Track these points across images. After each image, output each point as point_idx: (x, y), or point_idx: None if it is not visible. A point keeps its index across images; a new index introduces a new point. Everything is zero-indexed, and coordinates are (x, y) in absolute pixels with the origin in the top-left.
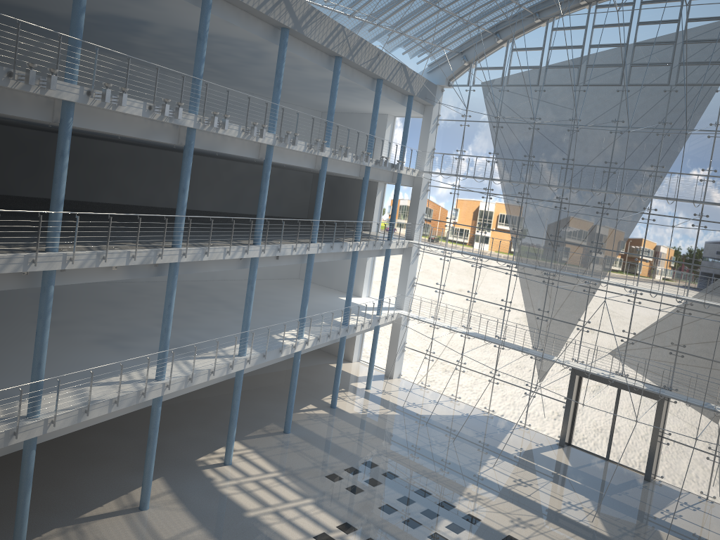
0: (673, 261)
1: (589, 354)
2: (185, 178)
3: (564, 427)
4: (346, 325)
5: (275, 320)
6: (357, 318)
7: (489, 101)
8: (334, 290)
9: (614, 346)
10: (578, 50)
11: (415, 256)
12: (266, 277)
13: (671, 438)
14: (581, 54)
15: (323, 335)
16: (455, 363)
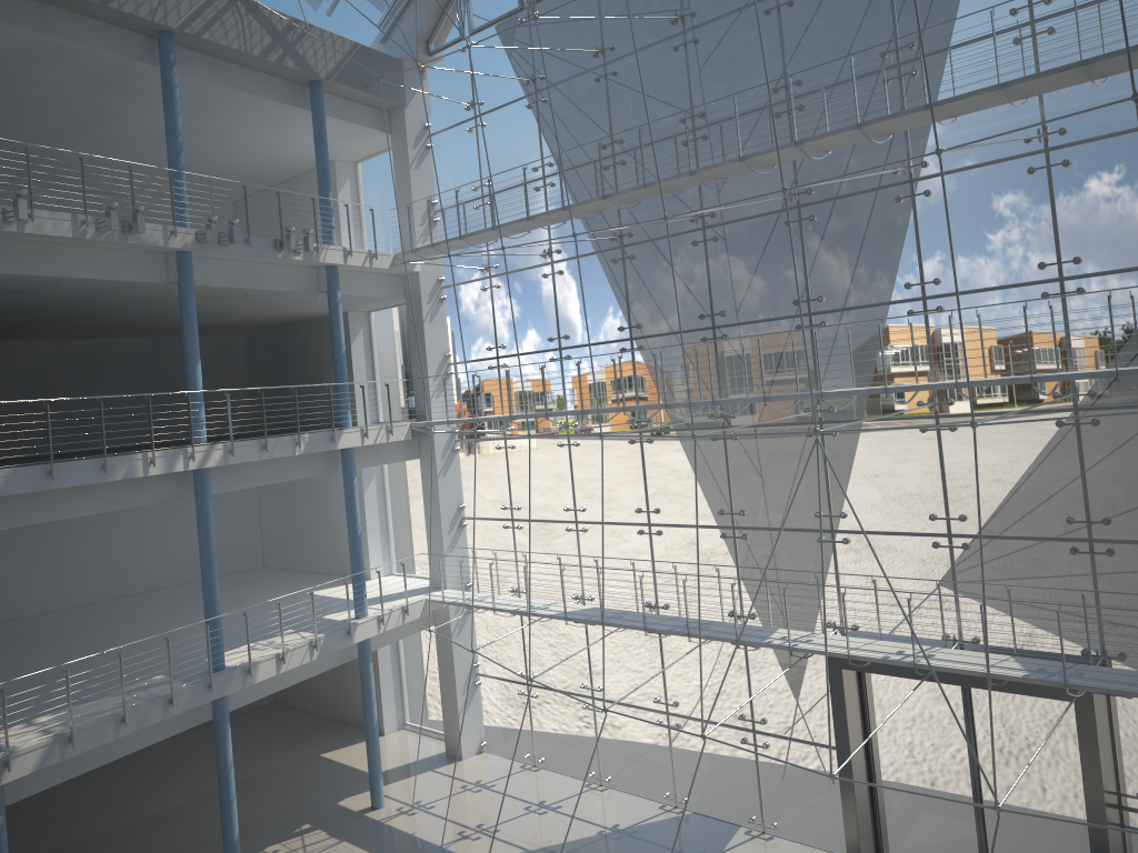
0: (1007, 288)
1: (866, 603)
2: None
3: (851, 822)
4: (220, 669)
5: (9, 703)
6: (248, 644)
7: (507, 54)
8: (321, 575)
9: (920, 565)
10: None
11: (450, 457)
12: (170, 582)
13: None
14: None
15: (95, 721)
16: (582, 693)
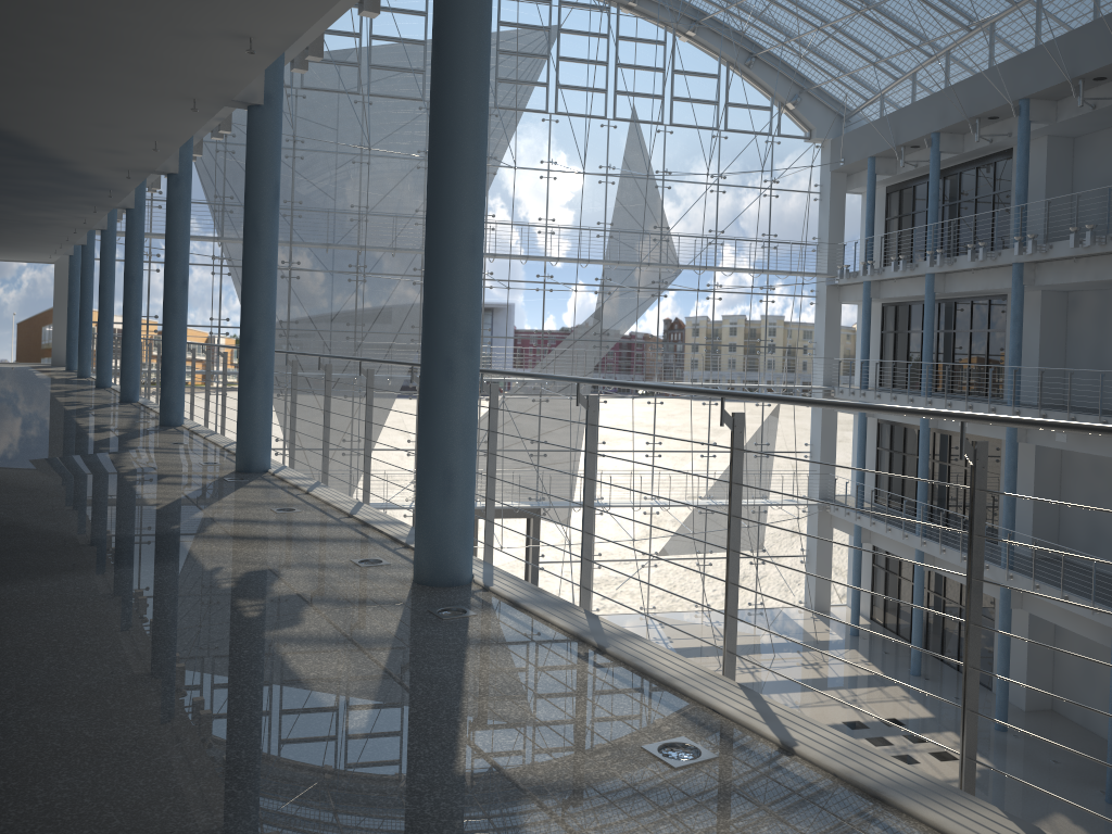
0: (520, 338)
1: None
2: (187, 253)
3: None
4: None
5: None
6: None
7: None
8: None
9: None
10: (353, 40)
11: None
12: None
13: (545, 560)
14: (361, 47)
15: None
16: None
